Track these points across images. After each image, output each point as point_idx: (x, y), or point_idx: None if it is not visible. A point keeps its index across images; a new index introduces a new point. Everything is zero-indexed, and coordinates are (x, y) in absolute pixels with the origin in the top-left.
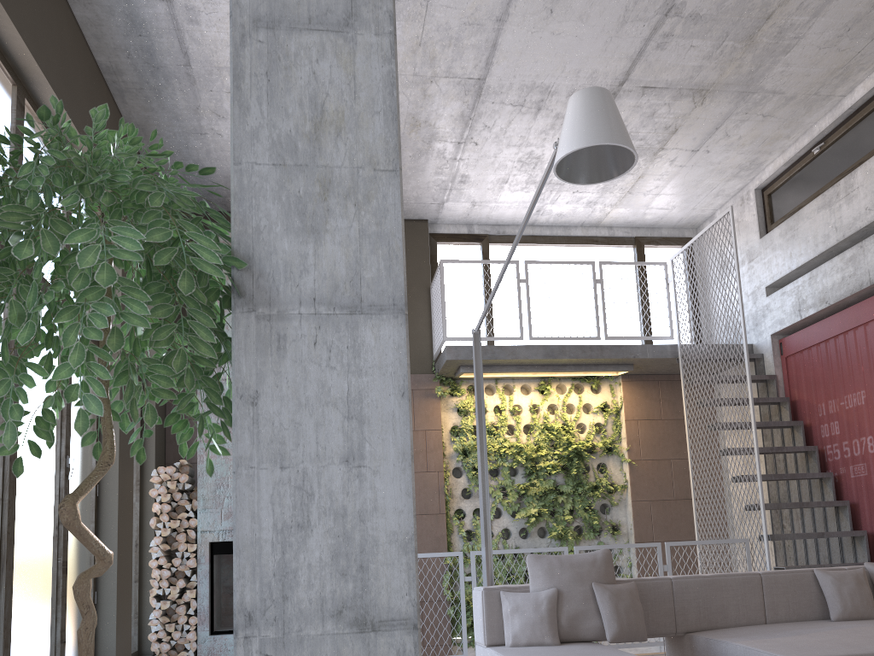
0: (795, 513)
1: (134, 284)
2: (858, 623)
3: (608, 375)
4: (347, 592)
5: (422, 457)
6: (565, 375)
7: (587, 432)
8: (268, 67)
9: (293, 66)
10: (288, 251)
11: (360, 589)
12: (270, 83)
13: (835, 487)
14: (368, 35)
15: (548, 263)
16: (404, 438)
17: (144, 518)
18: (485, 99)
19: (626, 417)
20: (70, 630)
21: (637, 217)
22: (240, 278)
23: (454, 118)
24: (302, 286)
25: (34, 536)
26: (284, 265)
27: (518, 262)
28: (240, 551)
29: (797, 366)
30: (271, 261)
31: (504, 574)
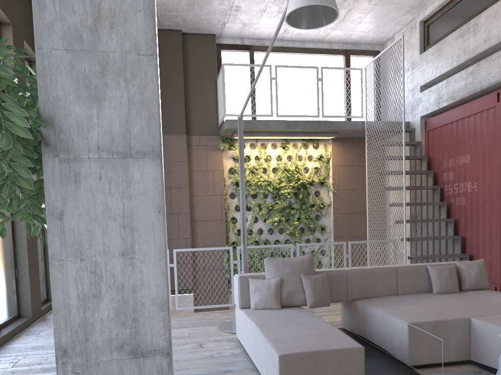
0: (424, 223)
1: None
2: (447, 297)
3: (323, 138)
4: (126, 335)
5: (212, 186)
6: (298, 138)
7: (309, 172)
8: None
9: None
10: (79, 114)
11: (134, 333)
12: None
13: (447, 210)
14: None
15: (289, 67)
16: (160, 240)
17: None
18: None
19: (332, 164)
20: (1, 293)
21: (346, 36)
22: (46, 133)
23: None
24: (90, 139)
25: None
26: (77, 123)
27: (271, 66)
28: (56, 312)
29: (433, 137)
30: (68, 121)
31: (259, 254)
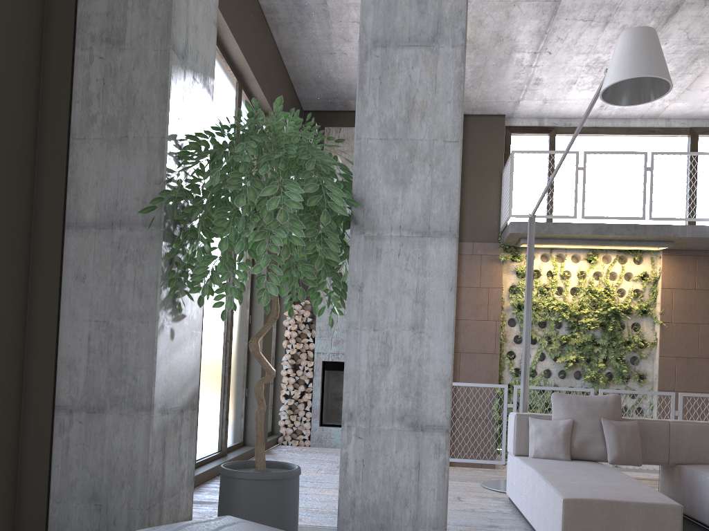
0: None
1: (295, 217)
2: None
3: (649, 249)
4: (408, 406)
5: (484, 309)
6: (611, 248)
7: (626, 296)
8: (381, 73)
9: (396, 72)
10: (386, 195)
11: (415, 406)
12: (381, 84)
13: None
14: (447, 47)
15: (604, 153)
16: (449, 316)
17: (279, 340)
18: (559, 17)
19: (662, 285)
20: (231, 412)
21: (694, 110)
22: (356, 213)
23: (532, 33)
24: (393, 218)
25: (212, 349)
26: (383, 204)
27: (578, 152)
28: (347, 377)
29: None
30: (375, 202)
31: (543, 405)
